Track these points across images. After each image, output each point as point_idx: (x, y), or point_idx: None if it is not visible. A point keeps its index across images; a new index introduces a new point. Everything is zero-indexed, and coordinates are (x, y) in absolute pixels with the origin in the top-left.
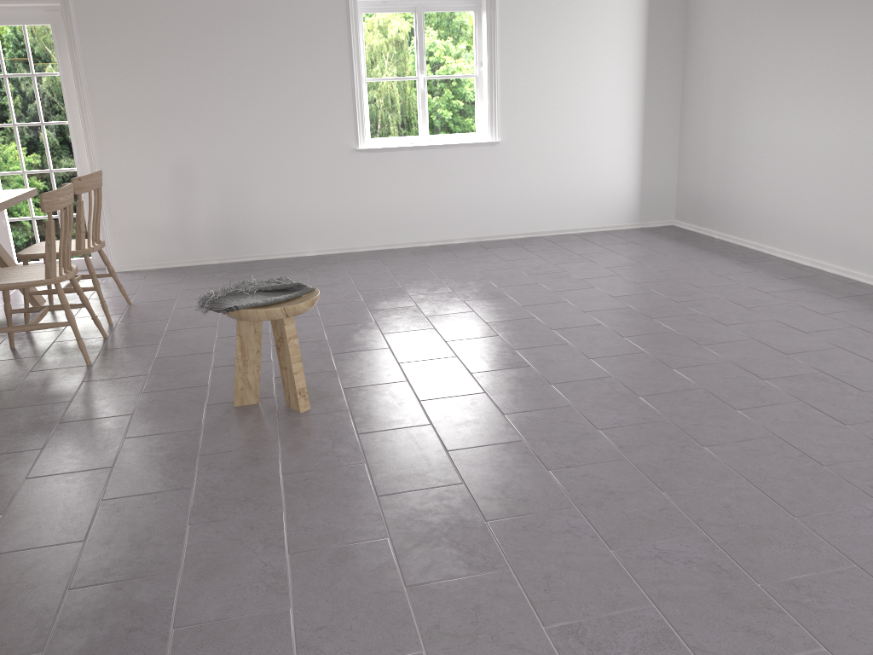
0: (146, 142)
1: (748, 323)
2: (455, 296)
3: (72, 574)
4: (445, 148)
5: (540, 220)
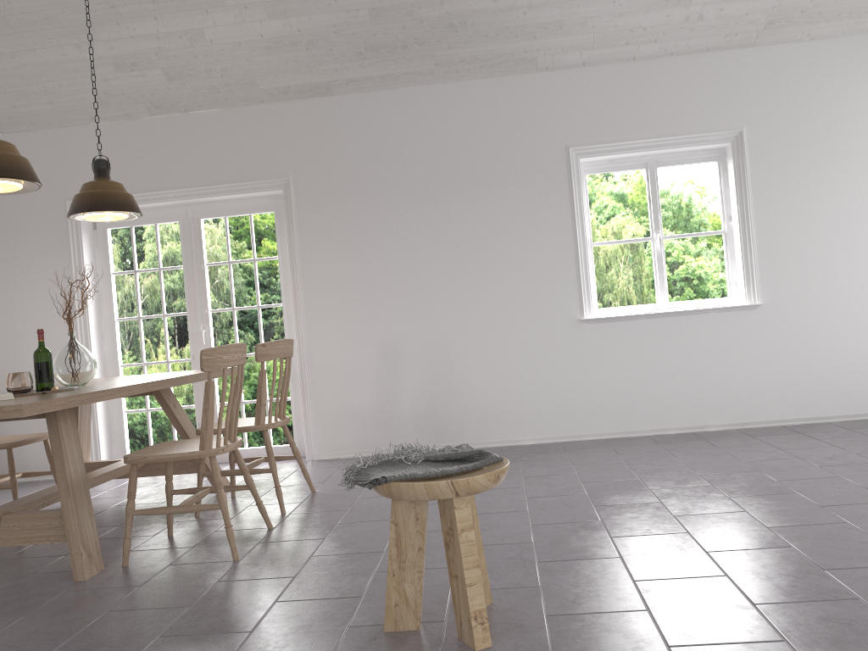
0: (353, 320)
1: None
2: (715, 491)
3: None
4: (690, 315)
5: (824, 401)
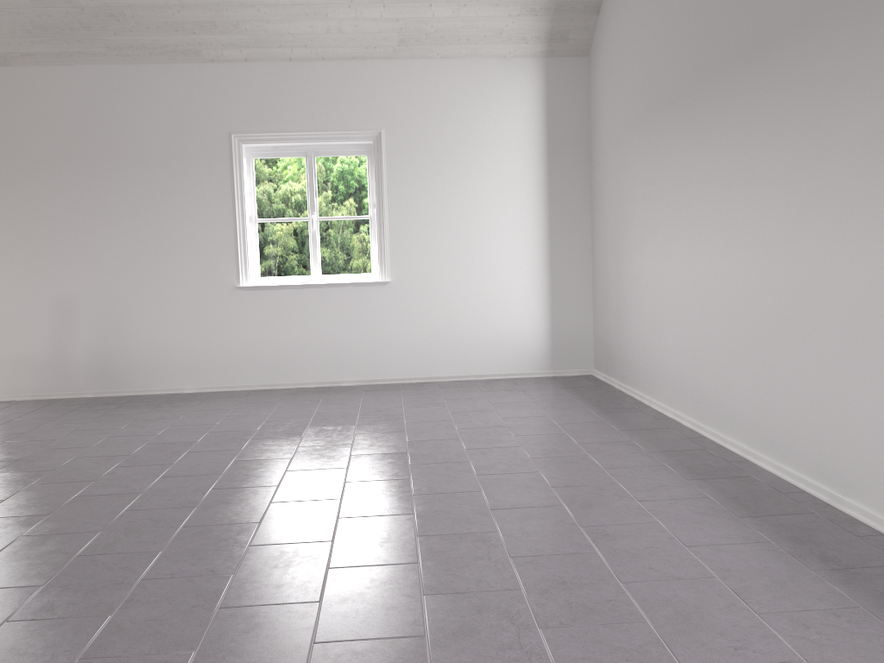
0: (30, 276)
1: (504, 474)
2: (251, 434)
3: None
4: (331, 287)
5: (437, 364)
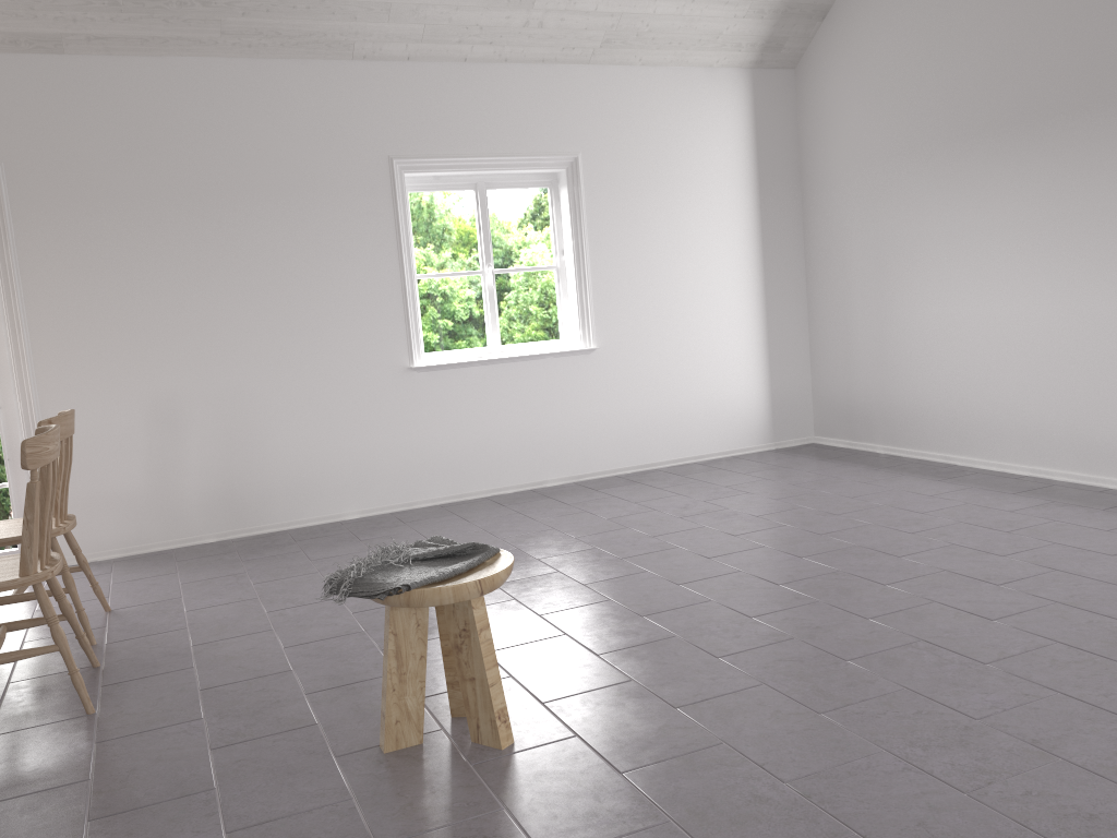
0: (110, 373)
1: (1029, 551)
2: (604, 553)
3: None
4: (527, 361)
5: (652, 447)
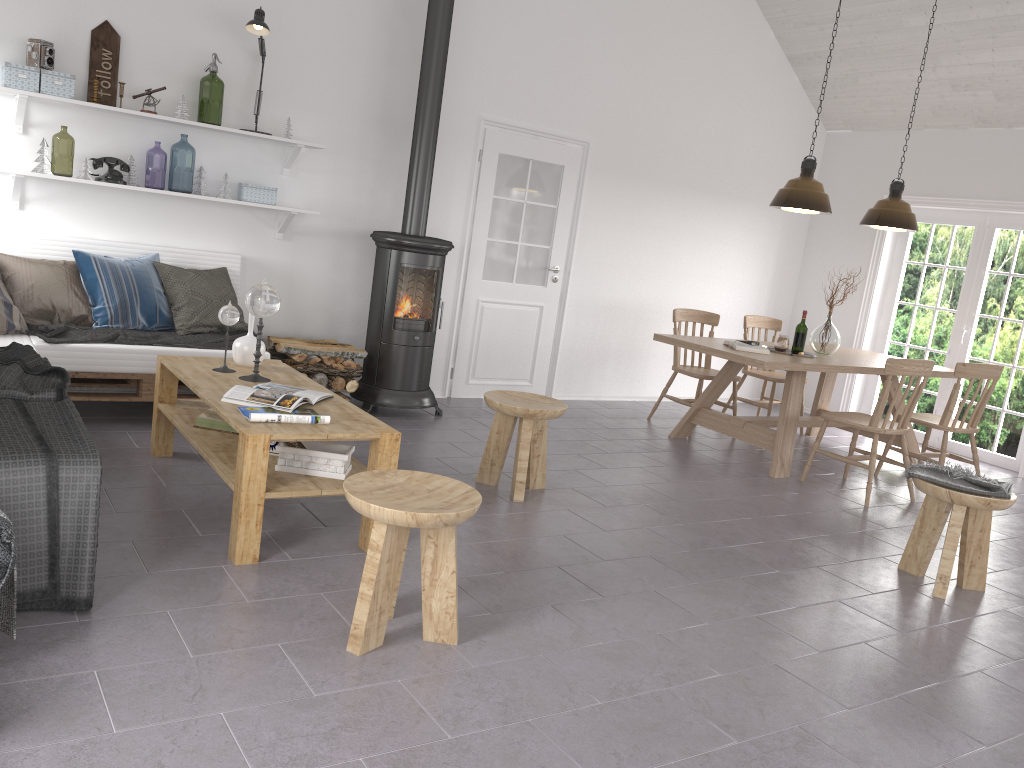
0: None
1: None
2: None
3: (661, 554)
4: None
5: None
